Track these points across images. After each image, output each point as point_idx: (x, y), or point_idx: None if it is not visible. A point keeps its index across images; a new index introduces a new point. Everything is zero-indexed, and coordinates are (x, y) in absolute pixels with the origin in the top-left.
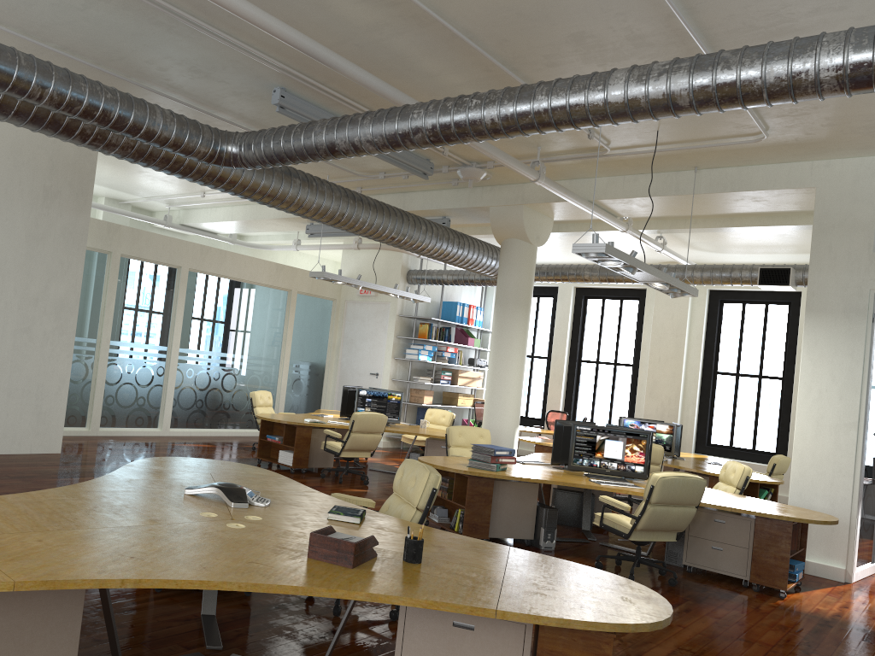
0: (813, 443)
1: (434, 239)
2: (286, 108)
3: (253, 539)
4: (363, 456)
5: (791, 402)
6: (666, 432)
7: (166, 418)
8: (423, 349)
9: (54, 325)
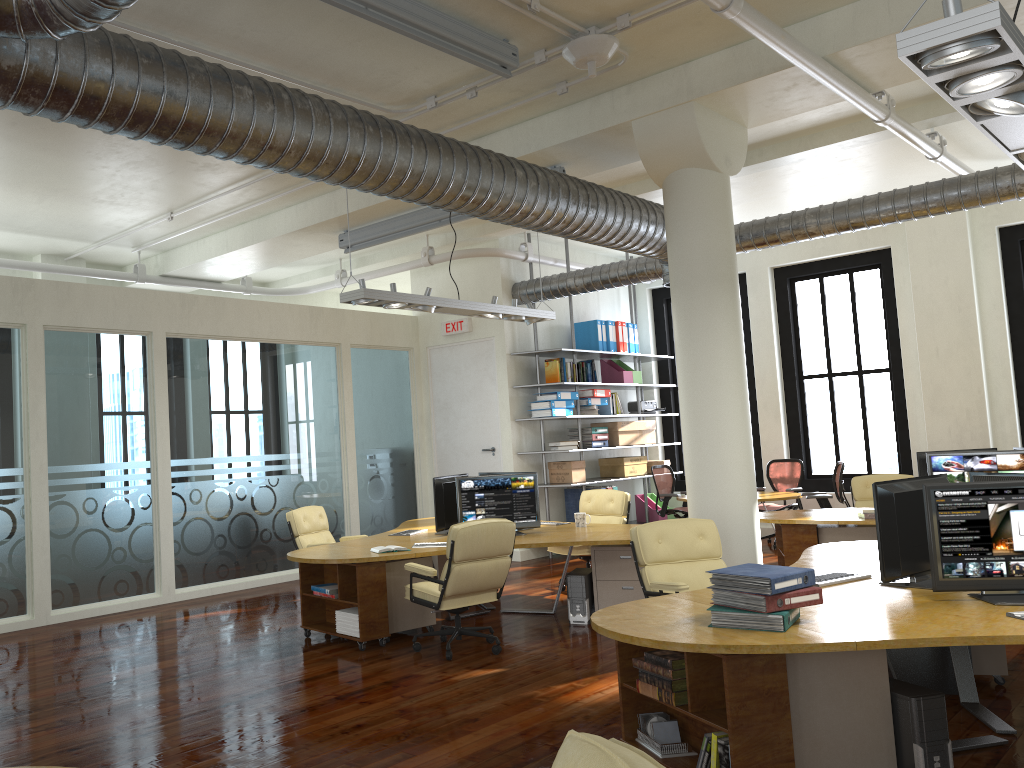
0: None
1: (543, 193)
2: None
3: None
4: (484, 601)
5: None
6: (1017, 467)
7: (165, 574)
8: (557, 399)
9: None
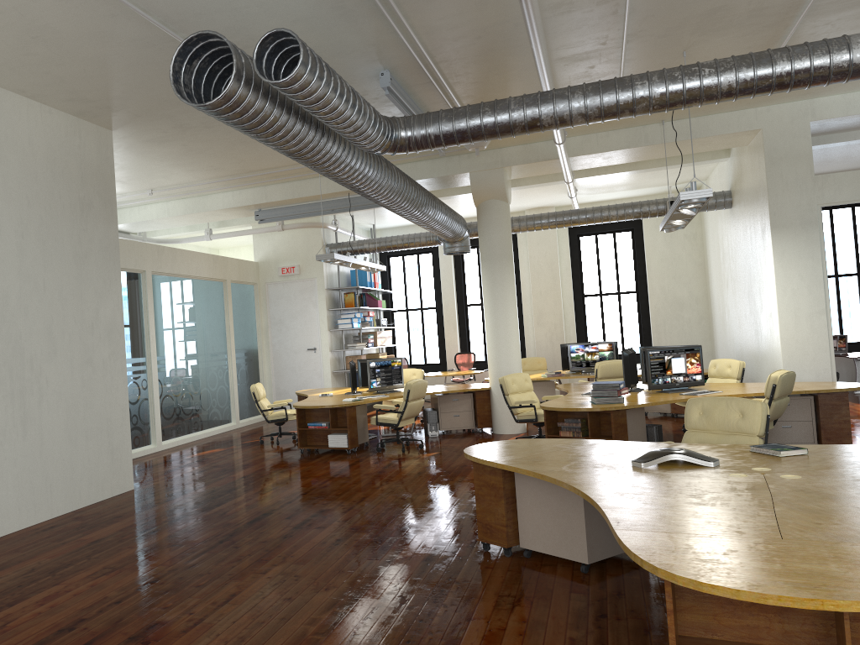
0: (795, 331)
1: (436, 208)
2: (391, 90)
3: (849, 481)
4: (411, 422)
5: (647, 310)
6: (607, 350)
7: (157, 432)
8: (354, 317)
9: (109, 351)
